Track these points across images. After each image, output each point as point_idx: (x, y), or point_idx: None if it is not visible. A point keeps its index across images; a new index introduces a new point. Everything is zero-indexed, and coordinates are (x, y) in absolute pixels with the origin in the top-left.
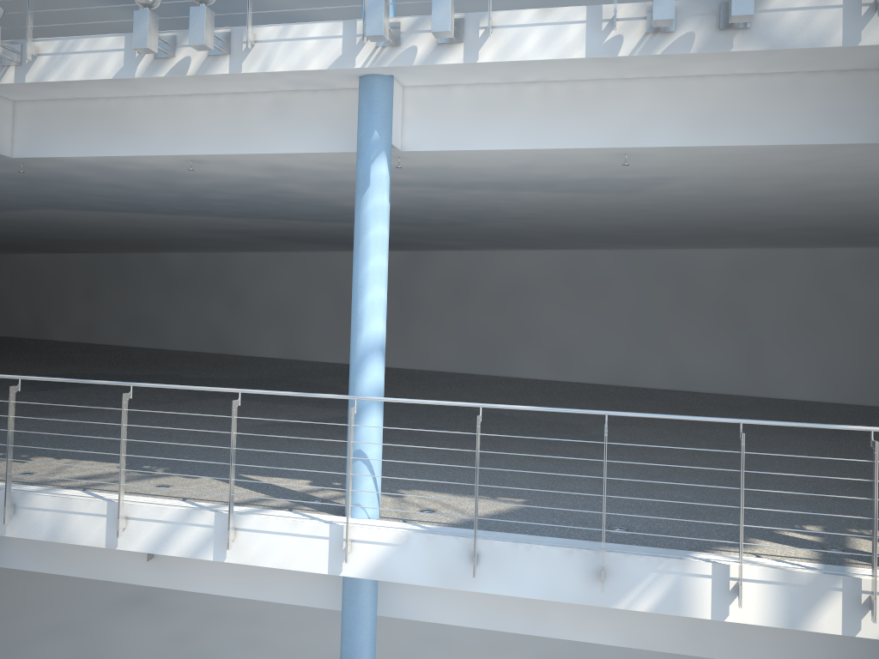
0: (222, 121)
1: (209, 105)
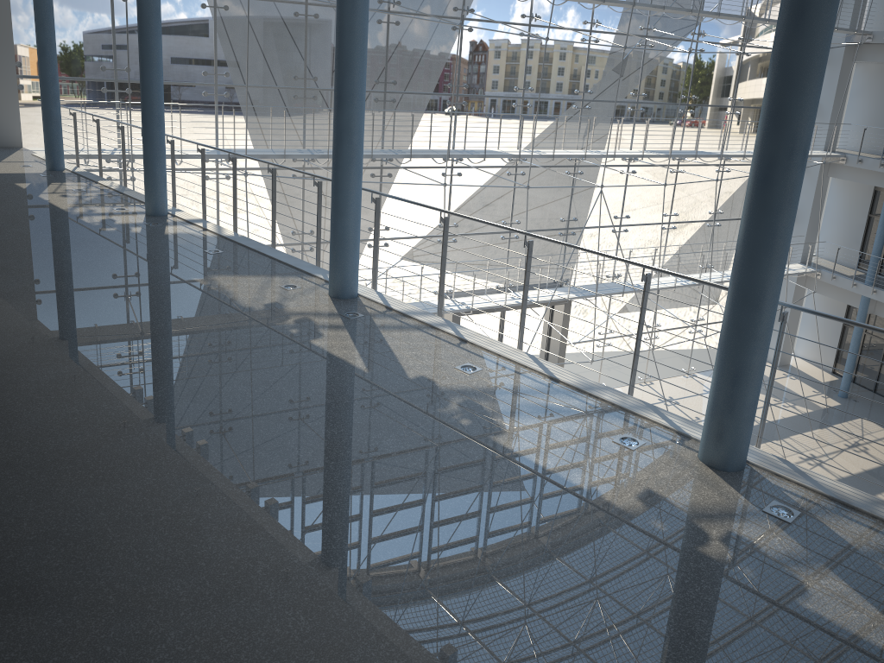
0: None
1: None
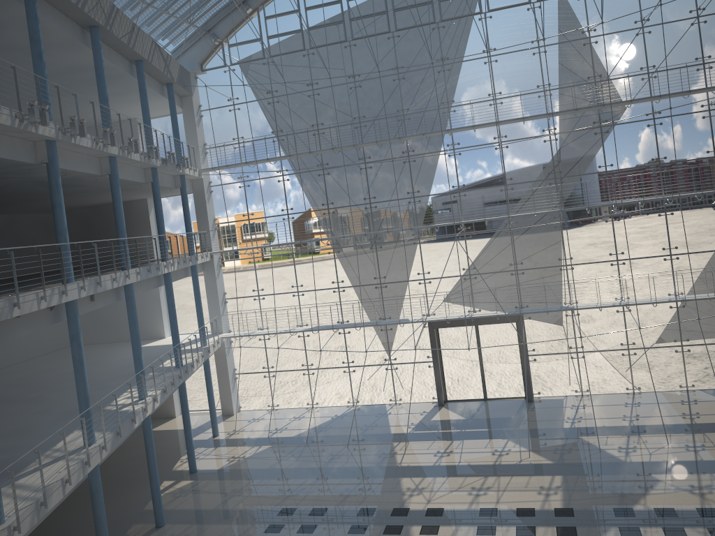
0: (80, 161)
1: (77, 155)
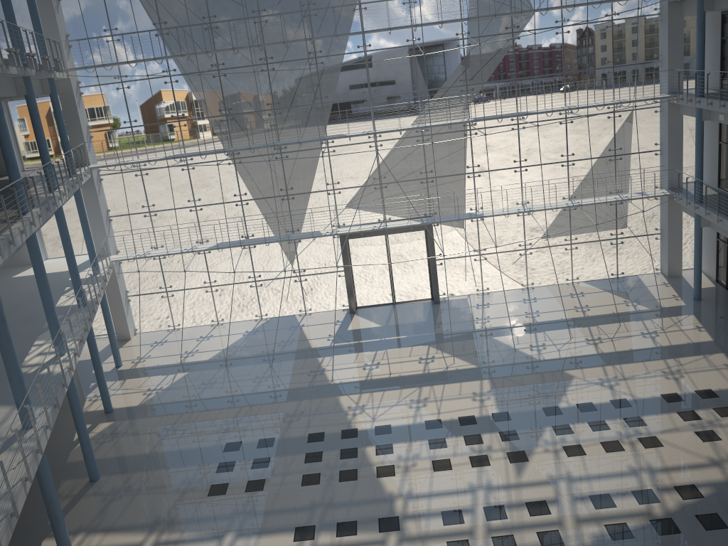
0: None
1: None
